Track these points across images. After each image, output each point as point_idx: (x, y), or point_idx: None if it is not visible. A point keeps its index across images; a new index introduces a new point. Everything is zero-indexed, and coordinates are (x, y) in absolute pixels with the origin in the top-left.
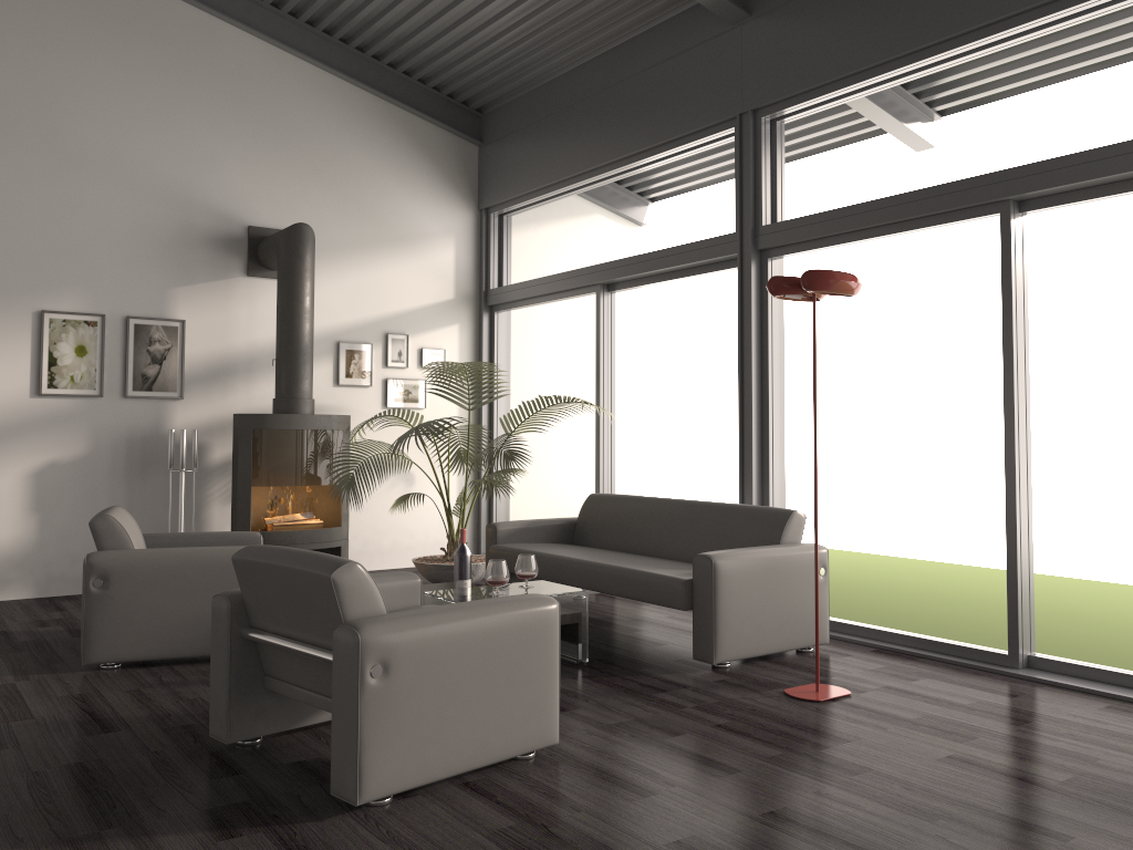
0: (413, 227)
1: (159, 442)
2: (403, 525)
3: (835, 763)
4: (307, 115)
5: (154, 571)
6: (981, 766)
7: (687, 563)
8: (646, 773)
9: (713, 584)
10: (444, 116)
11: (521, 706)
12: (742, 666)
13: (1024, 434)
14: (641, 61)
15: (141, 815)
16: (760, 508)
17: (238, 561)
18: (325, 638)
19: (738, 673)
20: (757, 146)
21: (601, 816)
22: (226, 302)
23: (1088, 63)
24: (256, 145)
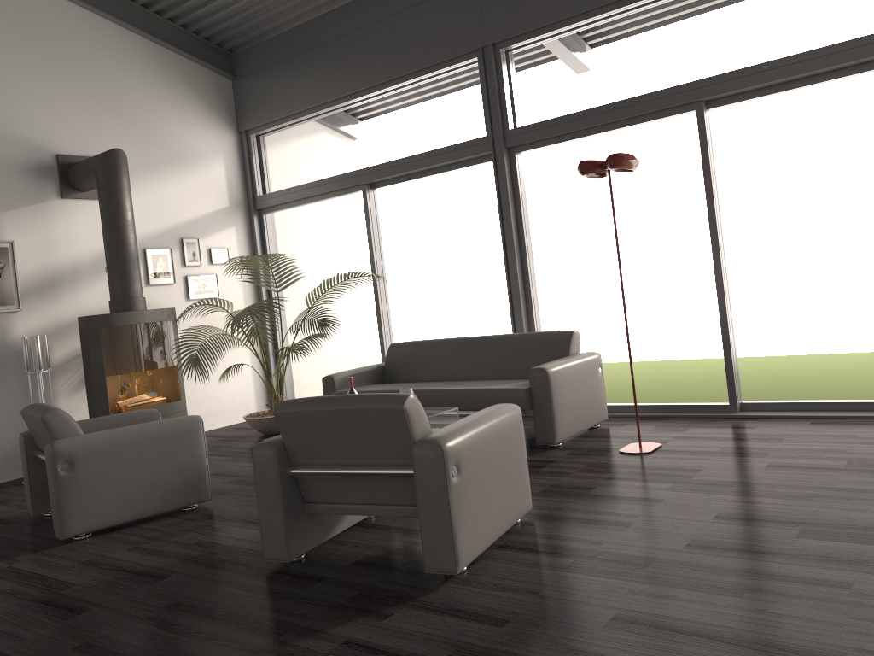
0: (190, 149)
1: (5, 350)
2: (214, 393)
3: (711, 483)
4: (93, 56)
5: (112, 449)
6: (793, 467)
7: (502, 380)
8: (607, 513)
9: (548, 388)
10: (203, 56)
11: (516, 485)
12: (570, 443)
13: (723, 258)
14: (387, 8)
15: (290, 621)
16: (546, 333)
17: (282, 414)
18: (389, 458)
19: (573, 447)
20: (498, 71)
21: (619, 543)
22: (46, 222)
23: (695, 9)
24: (53, 83)
